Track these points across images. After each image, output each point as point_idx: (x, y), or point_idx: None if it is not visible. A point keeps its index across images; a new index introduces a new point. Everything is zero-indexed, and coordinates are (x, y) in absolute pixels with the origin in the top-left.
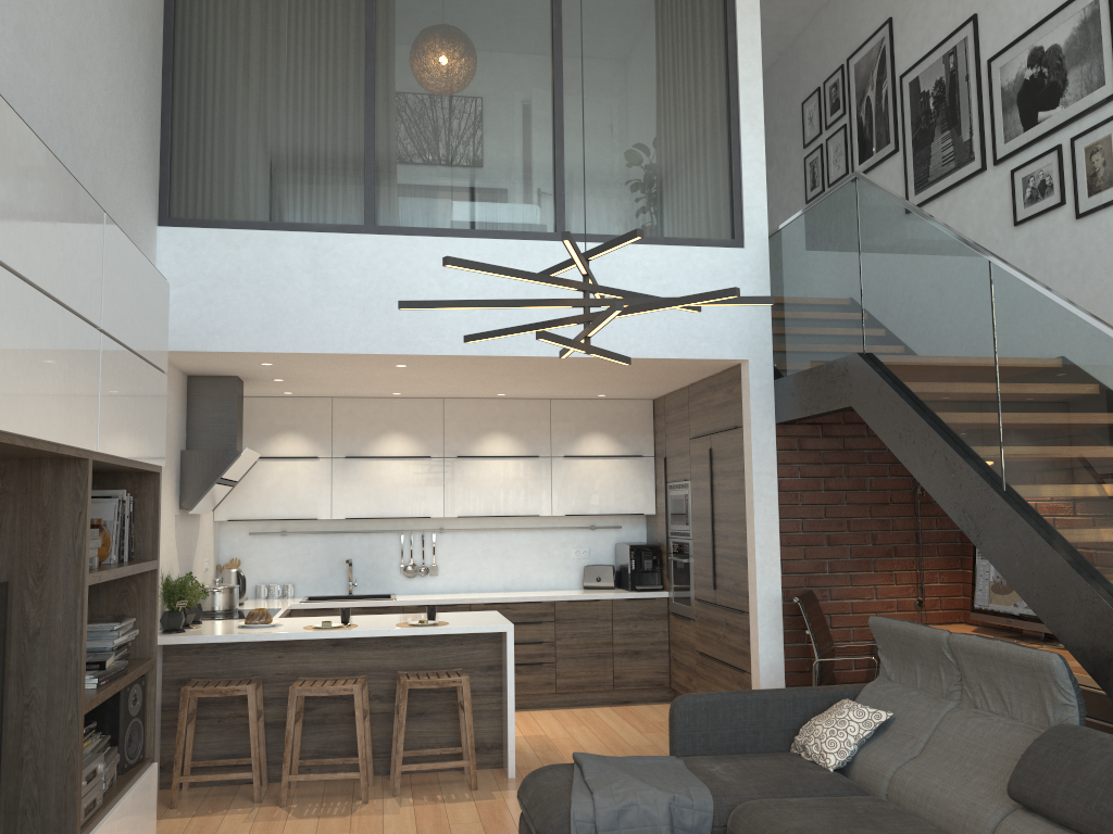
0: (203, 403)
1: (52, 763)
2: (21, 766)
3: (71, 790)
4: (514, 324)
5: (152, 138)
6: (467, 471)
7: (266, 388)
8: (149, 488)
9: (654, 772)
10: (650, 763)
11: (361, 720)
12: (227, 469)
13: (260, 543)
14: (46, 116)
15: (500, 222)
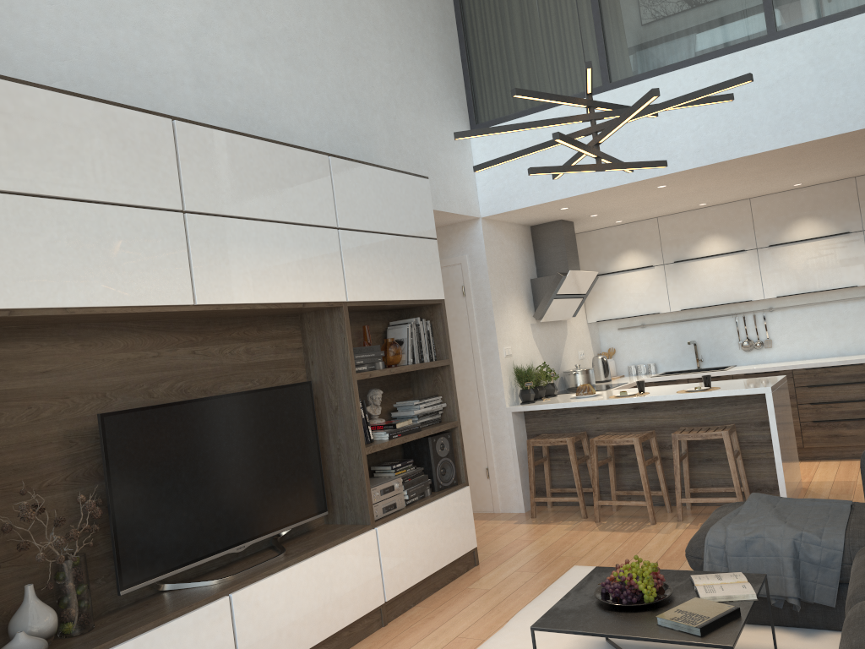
0: (543, 243)
1: (354, 481)
2: (341, 482)
3: (364, 496)
4: (736, 129)
5: (452, 75)
6: (780, 257)
7: (597, 222)
8: (437, 314)
9: (809, 513)
10: (817, 506)
11: (641, 463)
12: (558, 288)
13: (627, 335)
14: (327, 101)
15: (713, 43)
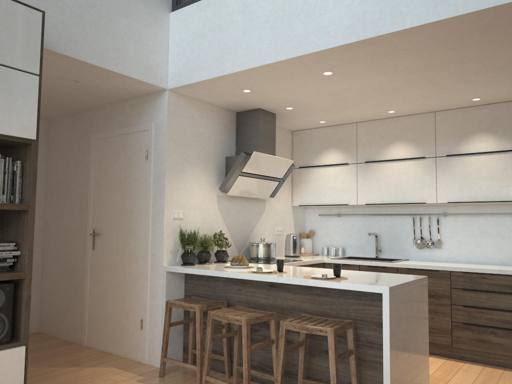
0: (243, 128)
1: None
2: None
3: None
4: (389, 3)
5: None
6: (455, 167)
7: (301, 118)
8: (28, 155)
9: None
10: None
11: (245, 347)
12: (243, 166)
13: (325, 221)
14: None
15: None
